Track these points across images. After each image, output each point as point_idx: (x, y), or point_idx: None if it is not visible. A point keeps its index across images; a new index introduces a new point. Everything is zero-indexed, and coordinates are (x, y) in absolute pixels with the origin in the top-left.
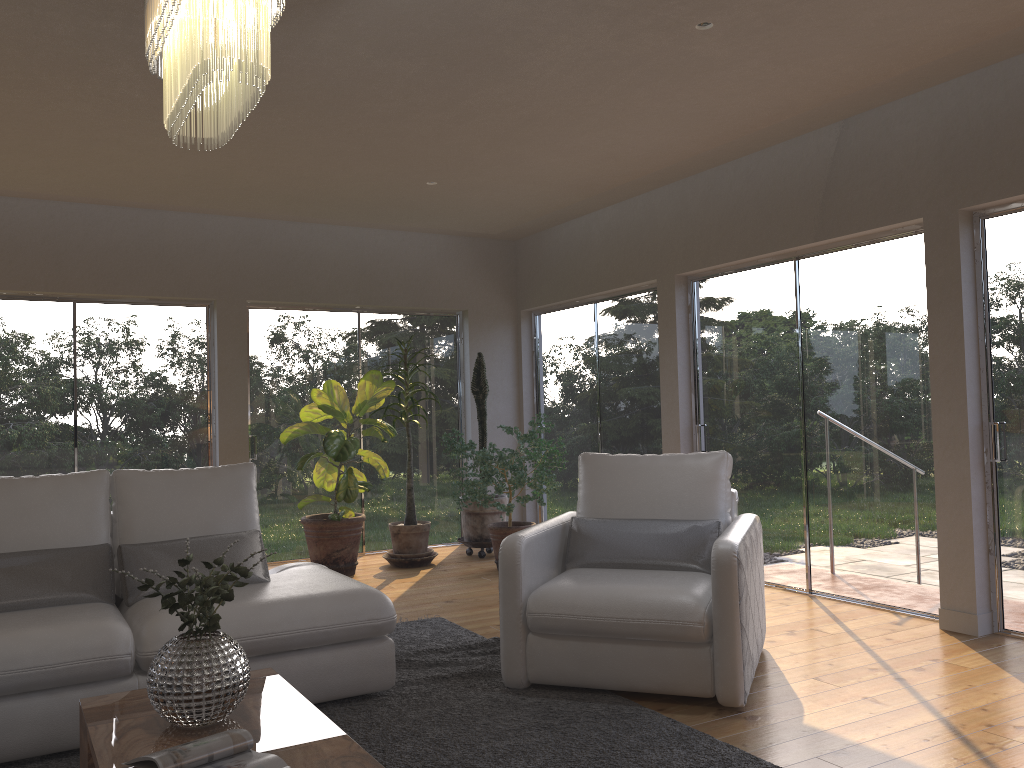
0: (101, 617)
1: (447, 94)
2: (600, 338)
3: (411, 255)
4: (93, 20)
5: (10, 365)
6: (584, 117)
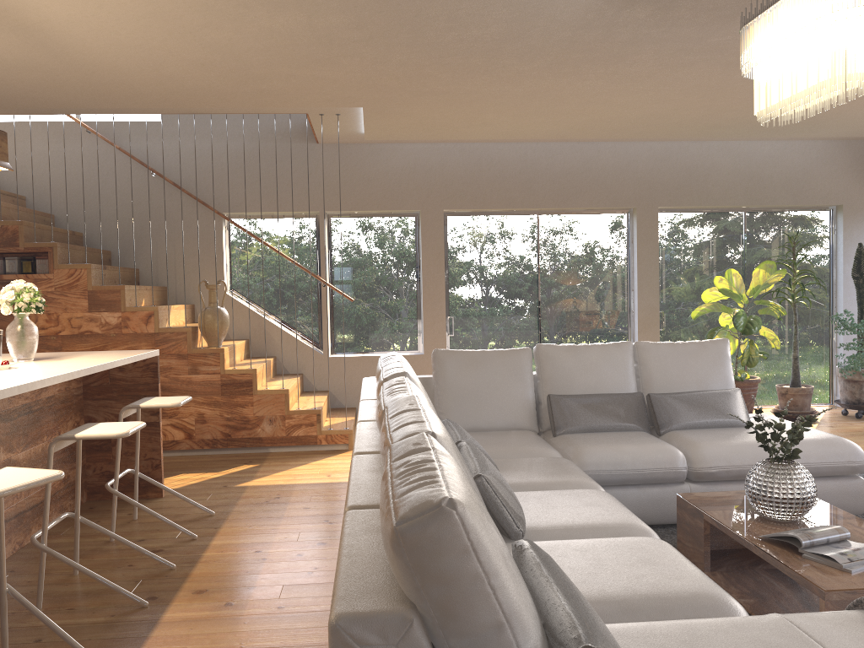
0: (659, 442)
1: None
2: None
3: (792, 160)
4: (647, 29)
5: (498, 261)
6: None
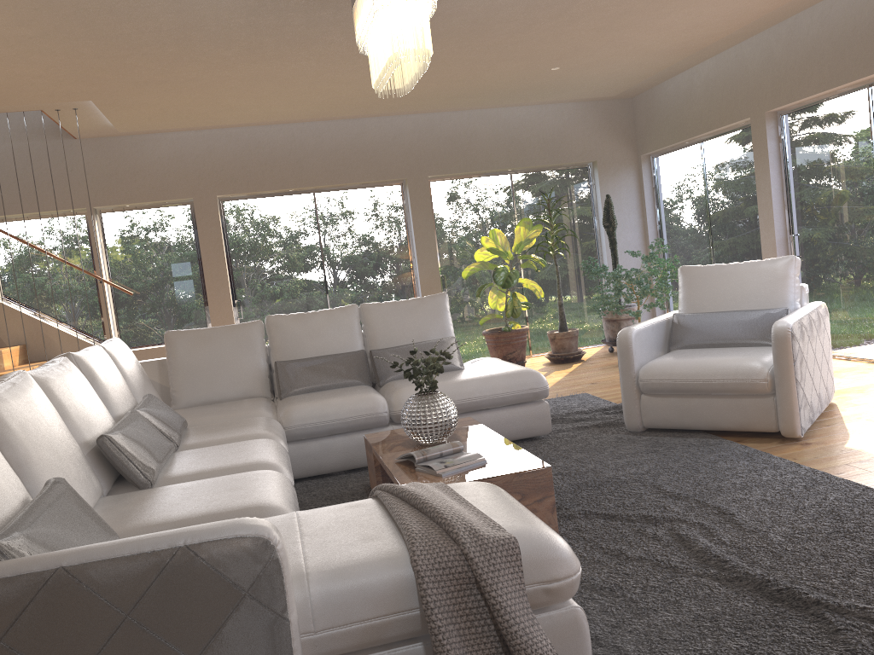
0: (367, 392)
1: (556, 8)
2: (707, 171)
3: (547, 123)
4: (316, 12)
5: (280, 241)
6: (667, 3)
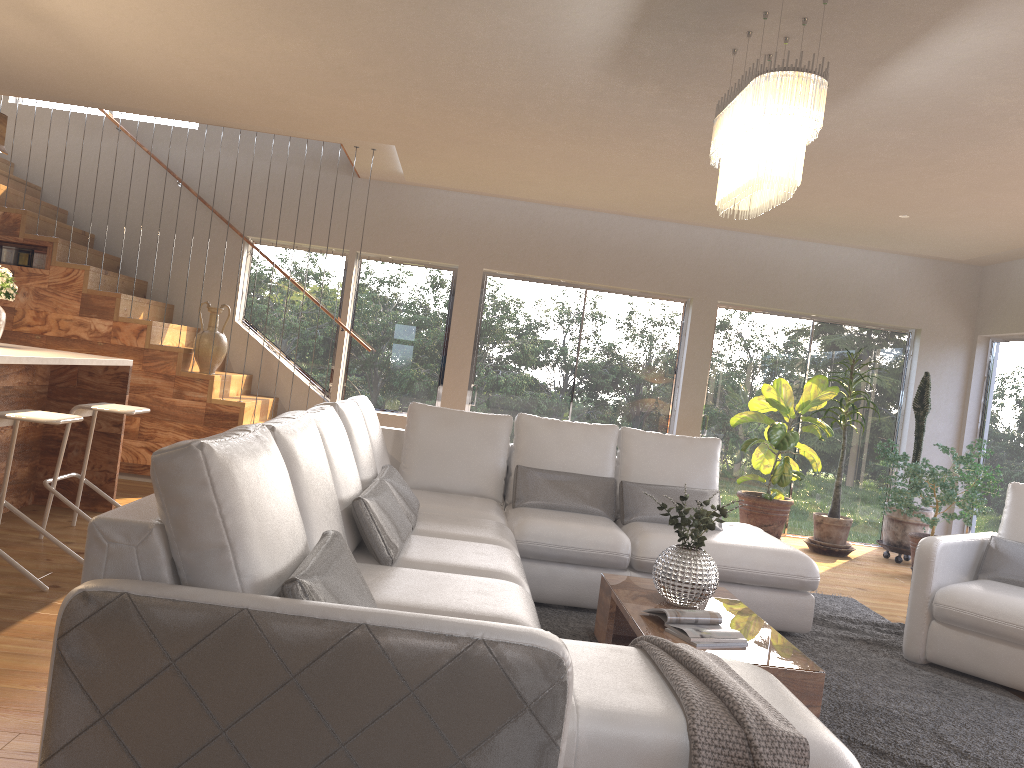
0: (610, 526)
1: (931, 154)
2: None
3: (872, 273)
4: (662, 107)
5: (536, 333)
6: None
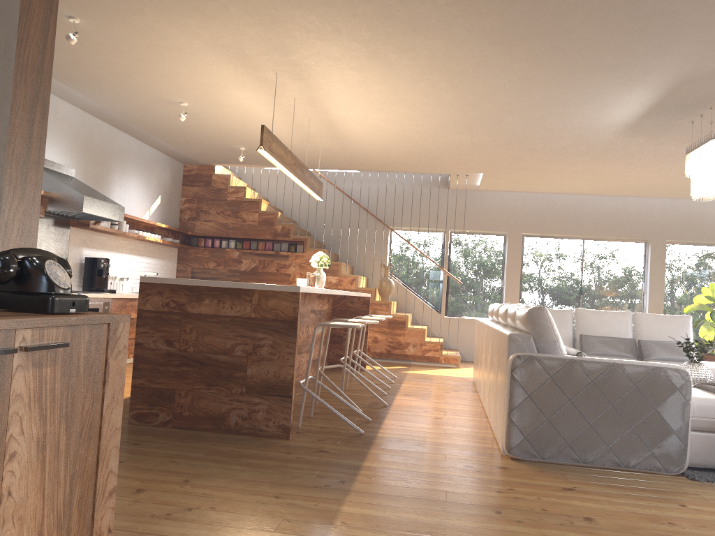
0: None
1: None
2: None
3: None
4: (646, 145)
5: (555, 267)
6: None
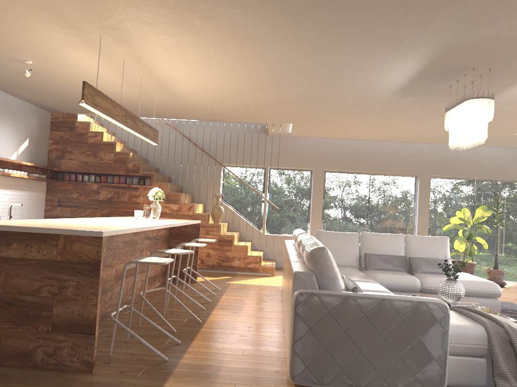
0: (410, 275)
1: None
2: None
3: (501, 157)
4: (415, 104)
5: (349, 195)
6: None
